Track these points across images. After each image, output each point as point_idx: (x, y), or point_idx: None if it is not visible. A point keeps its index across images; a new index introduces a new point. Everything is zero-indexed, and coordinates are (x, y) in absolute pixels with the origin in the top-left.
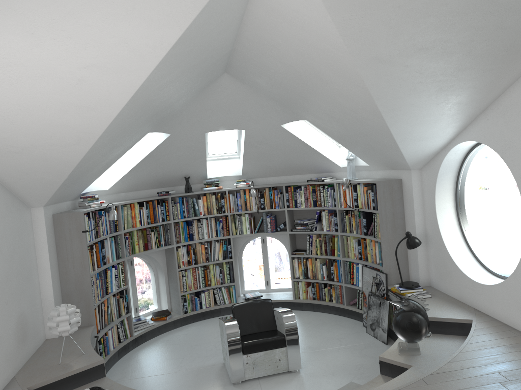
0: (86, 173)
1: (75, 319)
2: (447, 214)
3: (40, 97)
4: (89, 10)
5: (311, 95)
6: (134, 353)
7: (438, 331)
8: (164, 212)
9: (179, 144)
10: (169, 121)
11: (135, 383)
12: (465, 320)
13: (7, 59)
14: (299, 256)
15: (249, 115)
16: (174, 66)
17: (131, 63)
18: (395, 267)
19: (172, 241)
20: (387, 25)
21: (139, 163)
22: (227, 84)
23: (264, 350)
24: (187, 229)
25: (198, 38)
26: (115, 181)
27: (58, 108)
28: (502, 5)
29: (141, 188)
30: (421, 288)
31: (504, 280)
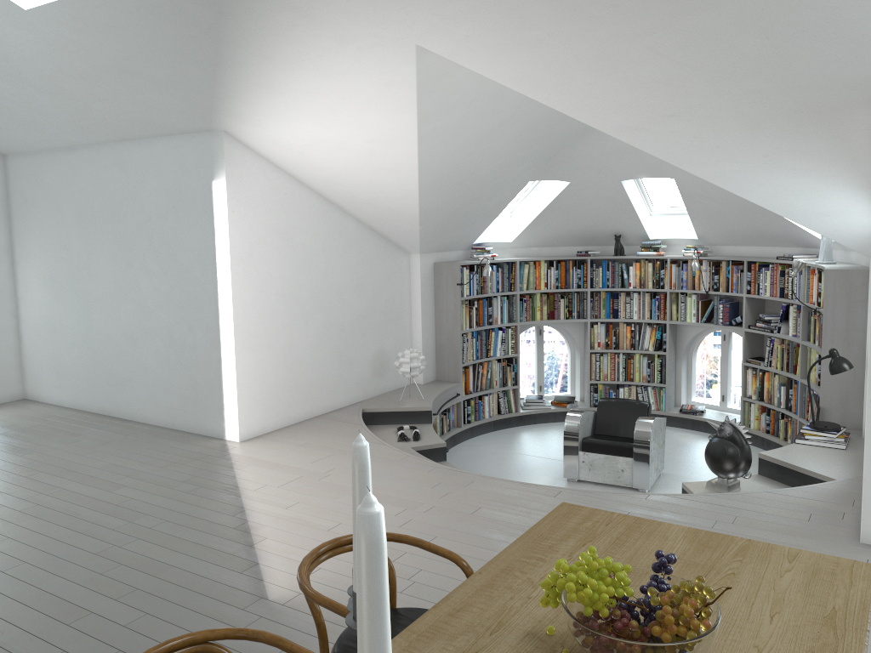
0: (454, 223)
1: (415, 364)
2: None
3: (353, 162)
4: (343, 107)
5: None
6: (512, 430)
7: (797, 485)
8: (581, 276)
9: (590, 194)
10: (557, 167)
11: (486, 452)
12: (828, 478)
13: (317, 138)
14: (754, 366)
15: None
16: (455, 133)
17: (397, 138)
18: (840, 402)
19: (586, 314)
20: (597, 99)
21: (540, 214)
22: None
23: (605, 453)
24: (611, 302)
25: (456, 111)
26: (517, 232)
27: (371, 171)
28: (720, 72)
29: (559, 244)
30: (835, 433)
31: None
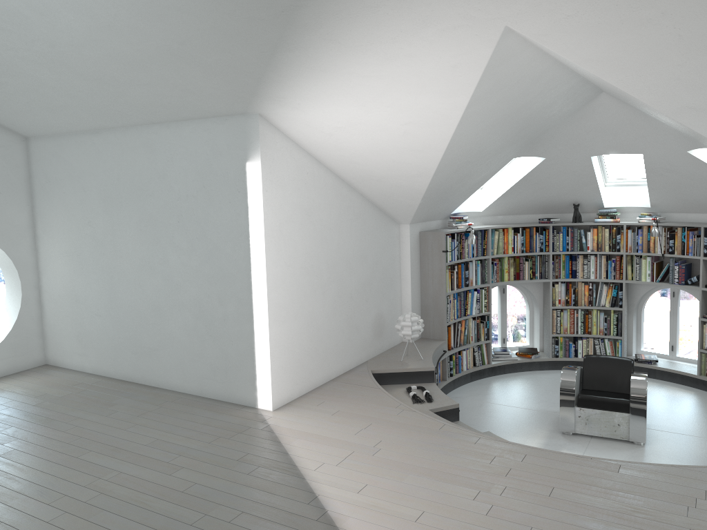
0: (445, 197)
1: (416, 327)
2: None
3: (381, 143)
4: (395, 90)
5: (679, 128)
6: (487, 380)
7: None
8: (543, 241)
9: (560, 168)
10: (538, 145)
11: (473, 404)
12: None
13: (353, 121)
14: None
15: (644, 138)
16: (488, 114)
17: (438, 120)
18: None
19: (548, 275)
20: (677, 80)
21: (512, 187)
22: (608, 103)
23: (601, 409)
24: (570, 264)
25: (499, 93)
26: (488, 203)
27: (396, 151)
28: None
29: (521, 212)
30: None
31: None
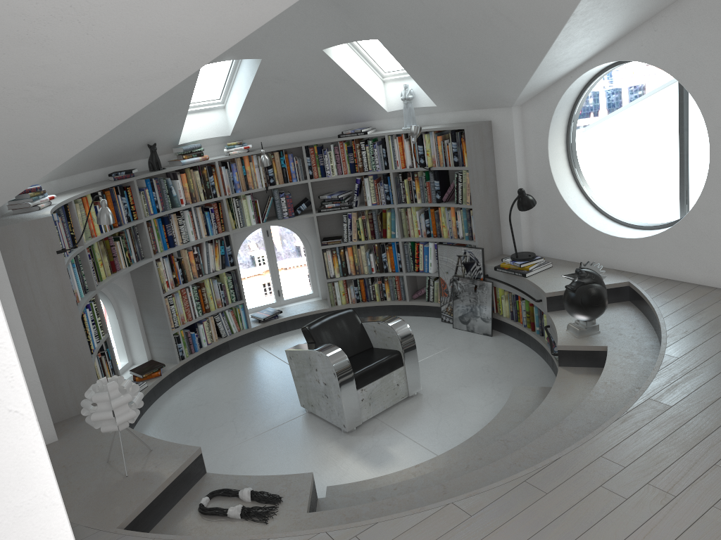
0: None
1: (138, 397)
2: (560, 161)
3: None
4: None
5: None
6: None
7: None
8: (128, 205)
9: None
10: None
11: None
12: (620, 283)
13: None
14: (335, 246)
15: (278, 34)
16: None
17: None
18: (488, 238)
19: (147, 252)
20: None
21: None
22: None
23: (380, 377)
24: (164, 229)
25: None
26: None
27: None
28: None
29: (80, 170)
30: (540, 257)
31: (669, 228)
